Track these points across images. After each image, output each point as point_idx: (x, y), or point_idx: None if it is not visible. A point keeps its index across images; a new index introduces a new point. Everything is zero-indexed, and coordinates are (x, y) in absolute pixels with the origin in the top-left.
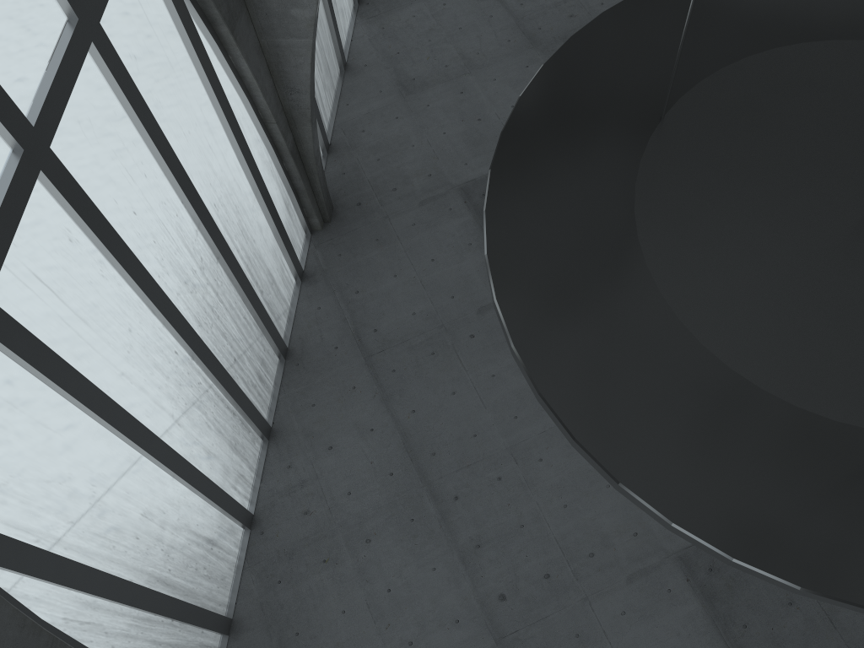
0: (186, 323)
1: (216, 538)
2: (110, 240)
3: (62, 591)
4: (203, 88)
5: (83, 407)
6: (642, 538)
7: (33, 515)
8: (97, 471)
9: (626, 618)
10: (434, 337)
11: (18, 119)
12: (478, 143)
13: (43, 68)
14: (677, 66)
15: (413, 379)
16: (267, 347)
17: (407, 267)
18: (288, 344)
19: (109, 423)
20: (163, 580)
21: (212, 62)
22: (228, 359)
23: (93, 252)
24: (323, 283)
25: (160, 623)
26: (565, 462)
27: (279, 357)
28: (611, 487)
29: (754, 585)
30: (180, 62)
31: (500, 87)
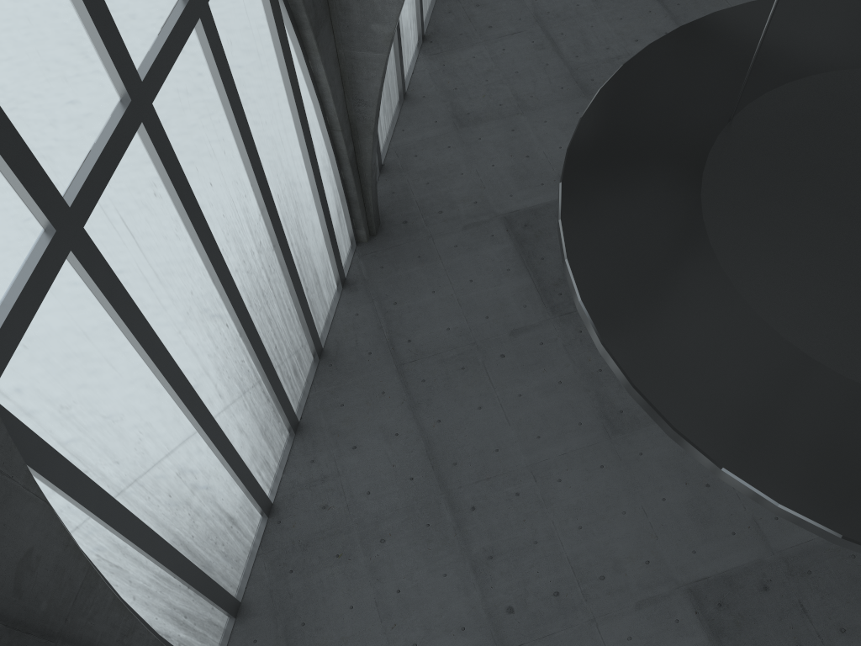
0: (240, 299)
1: (236, 518)
2: (189, 202)
3: (99, 528)
4: (283, 85)
5: (143, 354)
6: (654, 567)
7: (86, 446)
8: (145, 419)
9: (632, 643)
10: (465, 353)
11: (131, 71)
12: (525, 177)
13: (156, 33)
14: (751, 68)
15: (441, 390)
16: (304, 343)
17: (446, 285)
18: (324, 345)
19: (163, 374)
20: (186, 544)
21: (293, 63)
22: (270, 345)
23: (171, 211)
24: (363, 292)
25: (178, 587)
26: (583, 485)
27: (314, 356)
28: (627, 514)
29: (762, 625)
30: (267, 56)
31: (550, 129)
